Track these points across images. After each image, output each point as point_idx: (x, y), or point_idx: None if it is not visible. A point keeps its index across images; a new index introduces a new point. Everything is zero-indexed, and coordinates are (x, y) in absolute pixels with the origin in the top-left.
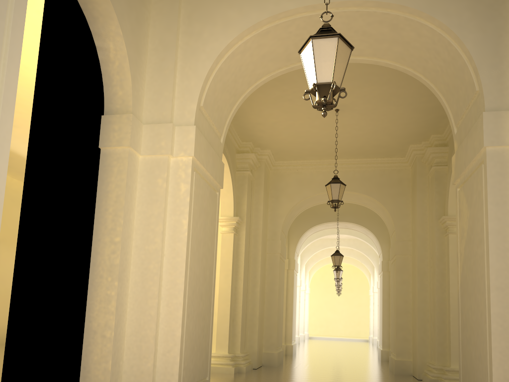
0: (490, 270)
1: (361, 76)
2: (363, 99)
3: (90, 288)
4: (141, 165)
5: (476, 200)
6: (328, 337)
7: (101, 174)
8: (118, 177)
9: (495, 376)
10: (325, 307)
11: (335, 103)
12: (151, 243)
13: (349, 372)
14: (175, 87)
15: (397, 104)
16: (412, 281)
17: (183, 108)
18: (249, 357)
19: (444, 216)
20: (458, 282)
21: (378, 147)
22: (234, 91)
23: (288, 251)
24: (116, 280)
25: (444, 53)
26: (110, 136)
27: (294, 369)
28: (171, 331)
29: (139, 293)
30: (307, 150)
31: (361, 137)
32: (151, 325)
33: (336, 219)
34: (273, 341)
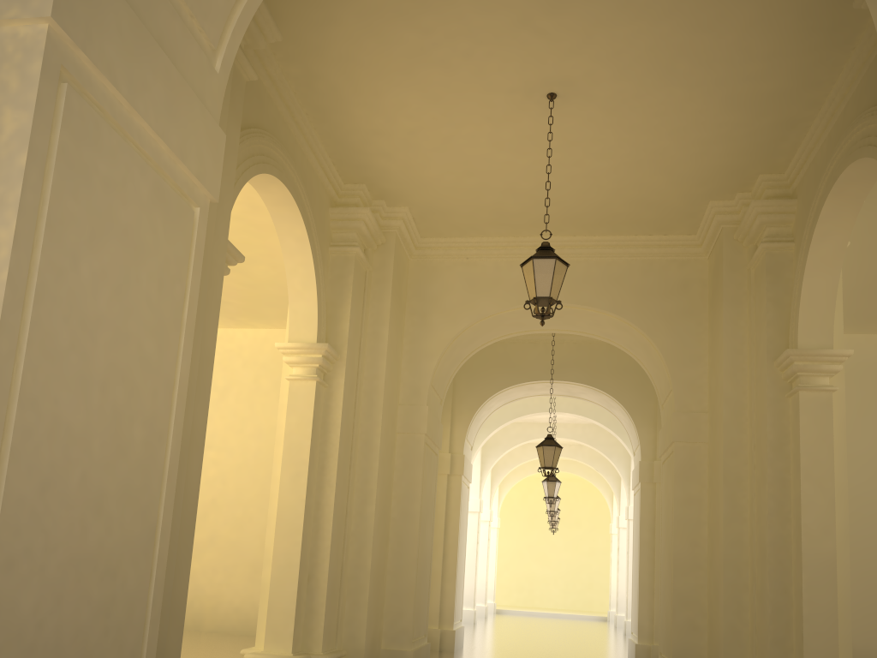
0: None
1: None
2: (613, 65)
3: None
4: None
5: None
6: (532, 611)
7: None
8: None
9: None
10: (529, 554)
11: None
12: None
13: None
14: None
15: (690, 81)
16: (710, 499)
17: None
18: None
19: (790, 350)
20: None
21: (639, 207)
22: None
23: (450, 437)
24: None
25: None
26: None
27: None
28: None
29: None
30: (488, 210)
31: (605, 178)
32: None
33: (549, 375)
34: (404, 625)
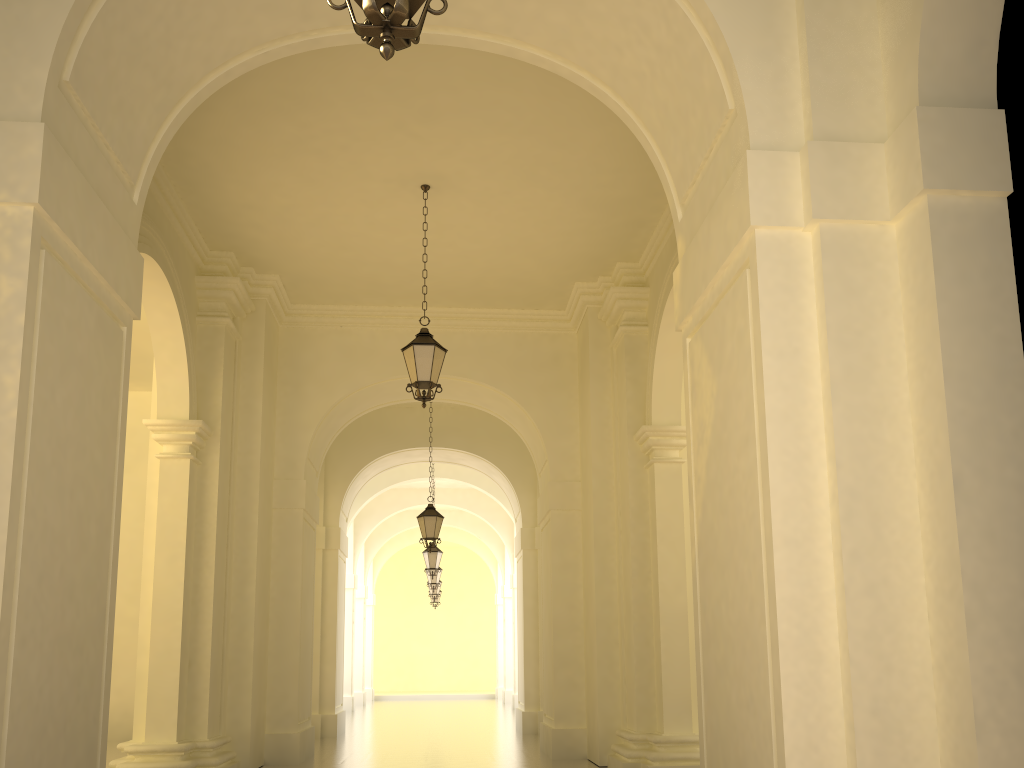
0: (773, 502)
1: (476, 109)
2: (482, 167)
3: None
4: None
5: (734, 352)
6: (414, 694)
7: None
8: None
9: (790, 743)
10: (409, 632)
11: (416, 38)
12: None
13: (459, 764)
14: None
15: (551, 184)
16: (584, 563)
17: (9, 76)
18: (231, 747)
19: (645, 426)
20: (693, 543)
21: (511, 285)
22: (168, 72)
23: (324, 510)
24: None
25: (658, 30)
26: None
27: (338, 767)
28: None
29: None
30: (362, 281)
31: (478, 258)
32: None
33: (427, 441)
34: (289, 707)
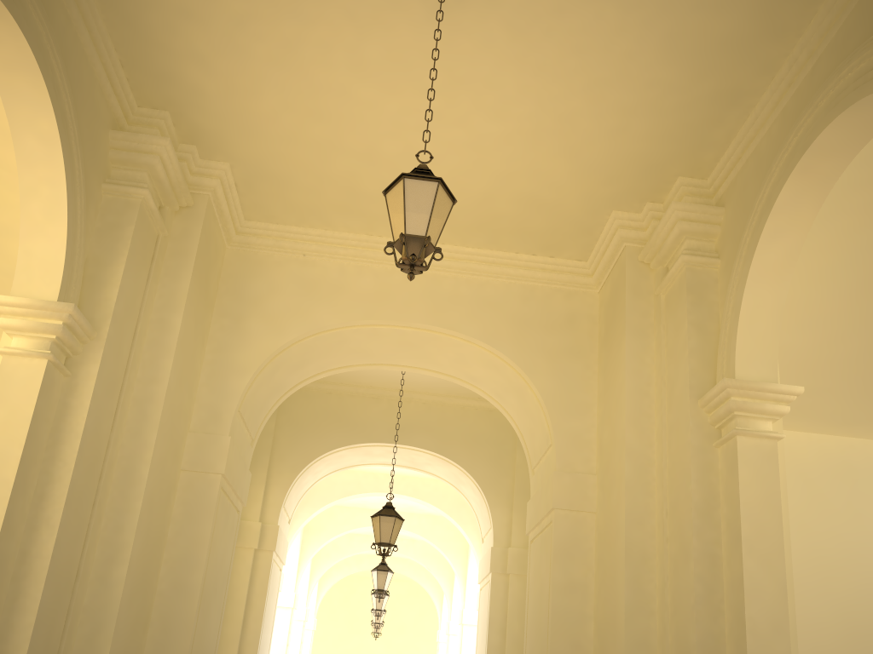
0: None
1: None
2: None
3: None
4: None
5: None
6: None
7: None
8: None
9: None
10: None
11: None
12: None
13: None
14: None
15: None
16: (599, 585)
17: None
18: None
19: (728, 379)
20: None
21: (528, 209)
22: None
23: (263, 503)
24: None
25: None
26: None
27: None
28: None
29: None
30: (337, 185)
31: (494, 152)
32: None
33: (391, 437)
34: None
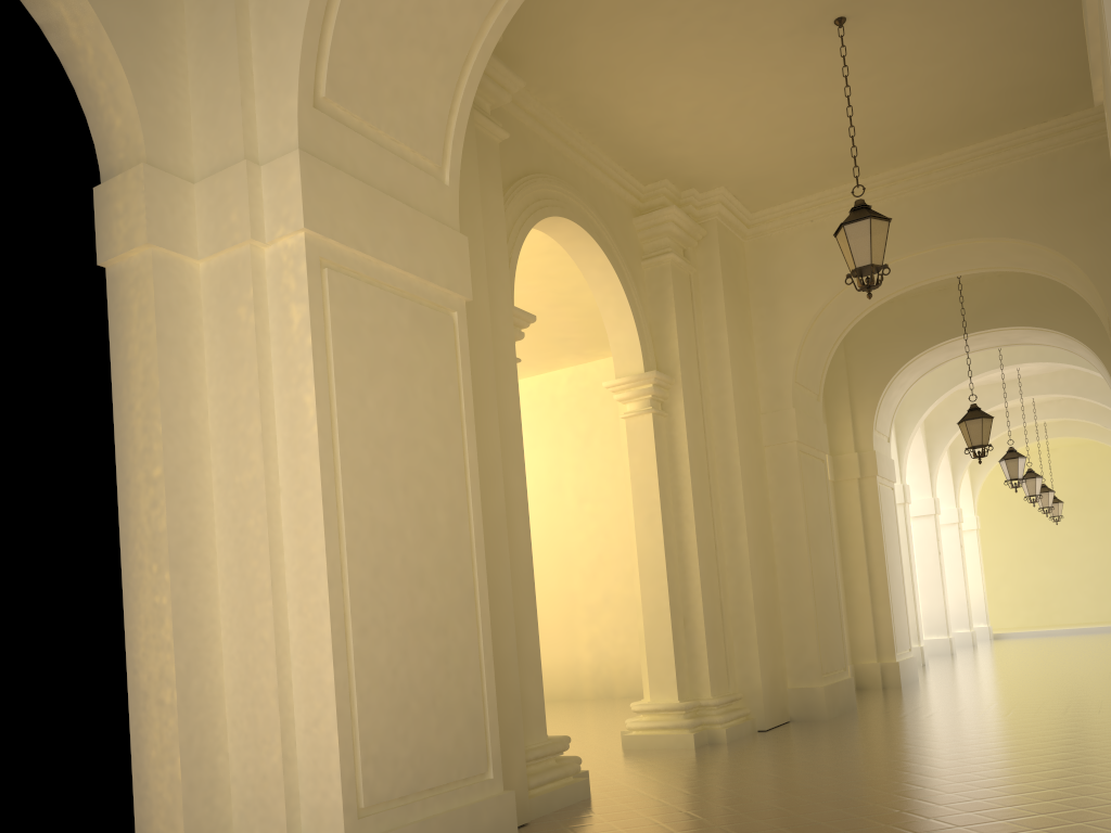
0: None
1: None
2: None
3: (127, 596)
4: (205, 285)
5: None
6: (1045, 630)
7: (114, 326)
8: (142, 324)
9: None
10: (1035, 556)
11: None
12: (245, 468)
13: (1016, 719)
14: (252, 68)
15: None
16: None
17: (273, 115)
18: (745, 704)
19: None
20: None
21: (1013, 96)
22: (439, 38)
23: (854, 433)
24: (166, 568)
25: None
26: (112, 231)
27: (866, 724)
28: (315, 673)
29: (238, 591)
30: (818, 161)
31: (949, 80)
32: (267, 664)
33: (970, 326)
34: (809, 659)
